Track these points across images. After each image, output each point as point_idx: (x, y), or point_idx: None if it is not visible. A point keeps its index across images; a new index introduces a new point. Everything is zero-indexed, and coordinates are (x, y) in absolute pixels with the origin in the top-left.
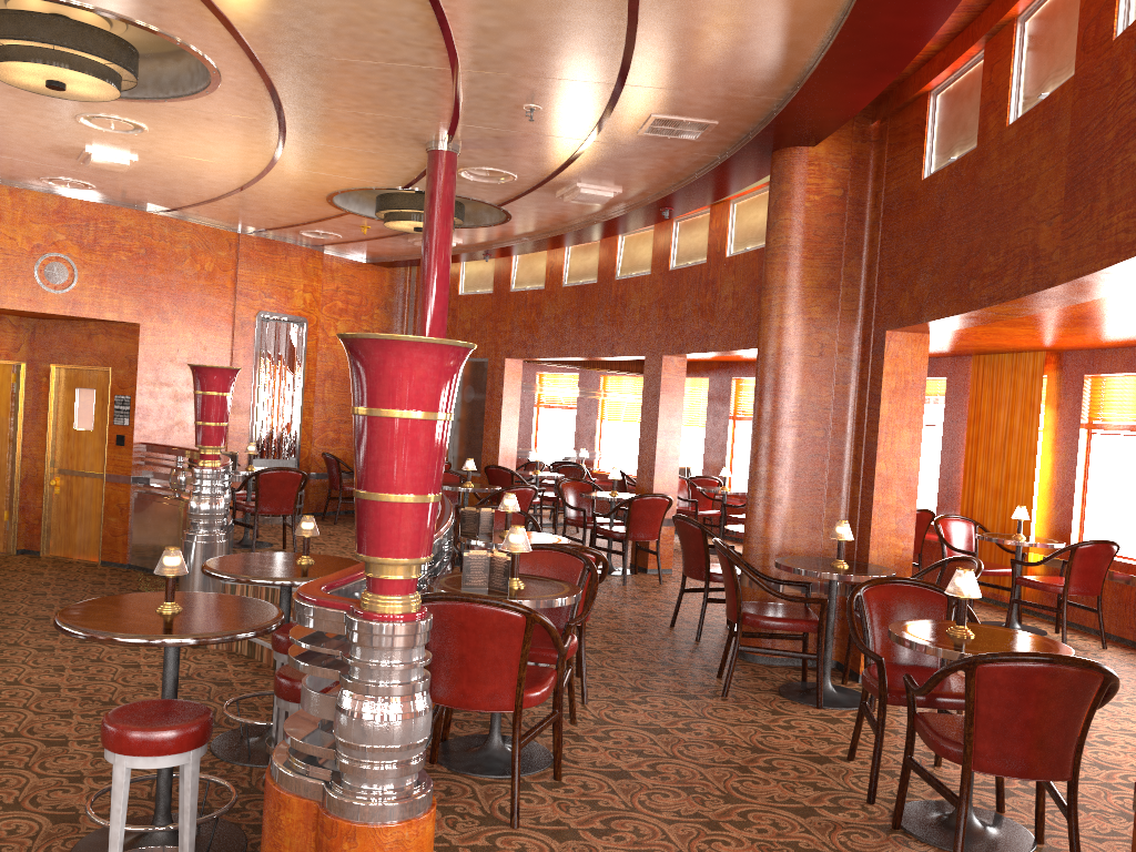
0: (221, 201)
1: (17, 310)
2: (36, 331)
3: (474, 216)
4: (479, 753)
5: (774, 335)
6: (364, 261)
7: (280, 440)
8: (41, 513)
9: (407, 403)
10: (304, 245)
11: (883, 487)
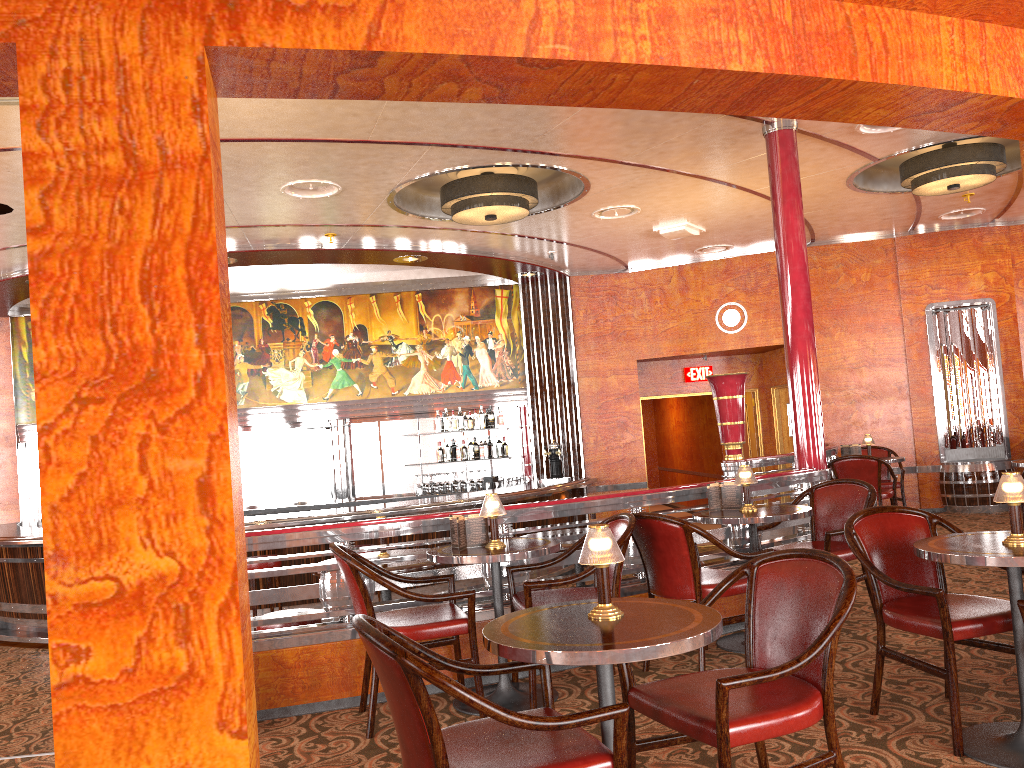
0: (814, 223)
1: (708, 352)
2: (762, 362)
3: None
4: (490, 693)
5: None
6: None
7: (985, 427)
8: None
9: None
10: (974, 226)
11: None
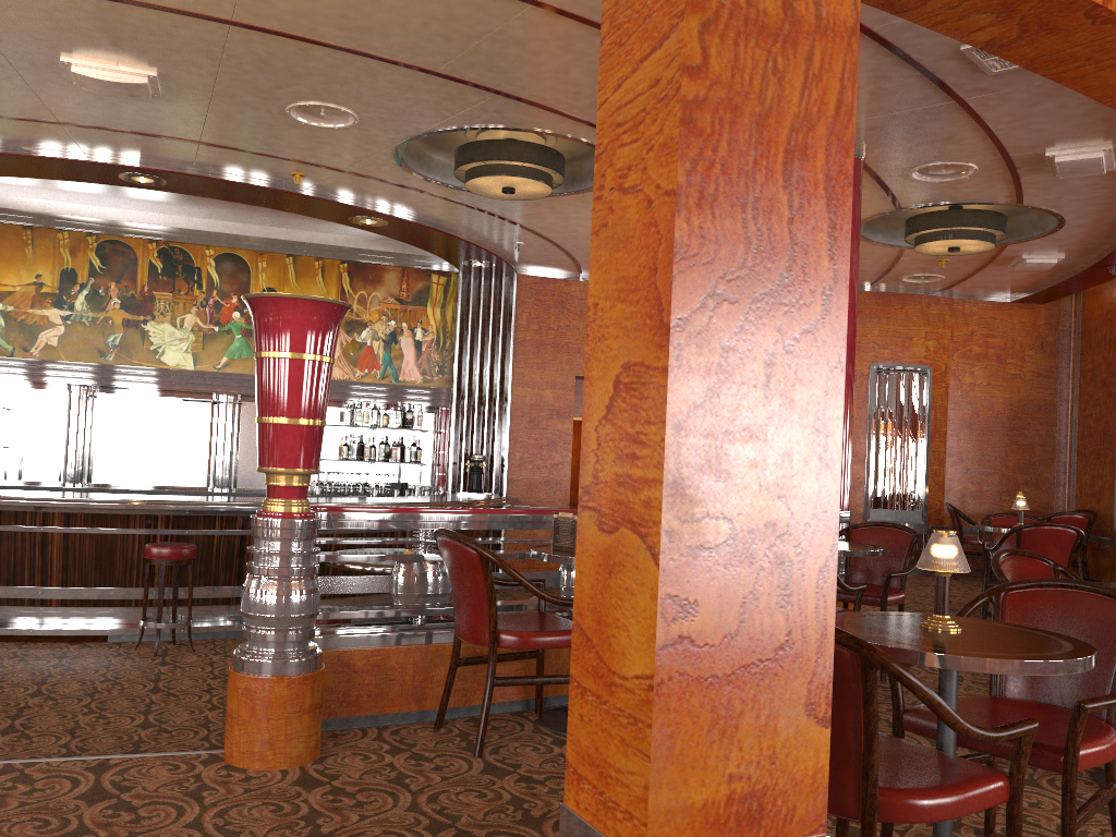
0: None
1: None
2: None
3: (1039, 223)
4: None
5: None
6: (1007, 300)
7: (906, 491)
8: None
9: (262, 346)
10: (923, 293)
11: None
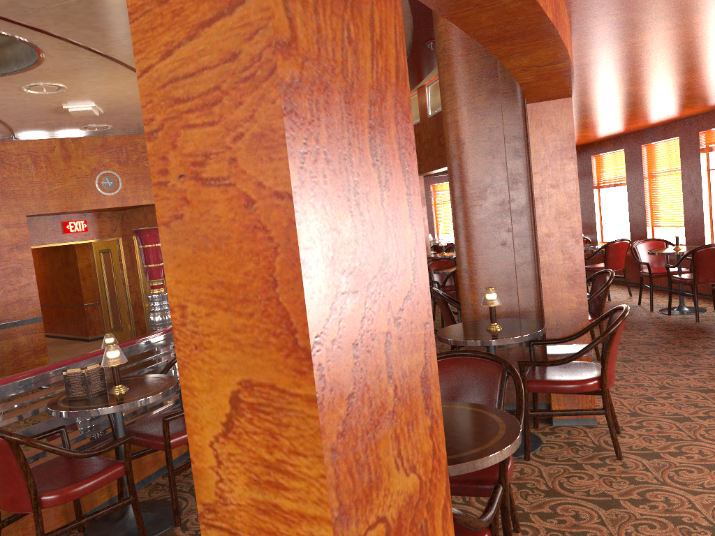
0: None
1: (91, 209)
2: (123, 217)
3: None
4: (118, 522)
5: (449, 130)
6: None
7: None
8: (145, 323)
9: None
10: None
11: (548, 249)
